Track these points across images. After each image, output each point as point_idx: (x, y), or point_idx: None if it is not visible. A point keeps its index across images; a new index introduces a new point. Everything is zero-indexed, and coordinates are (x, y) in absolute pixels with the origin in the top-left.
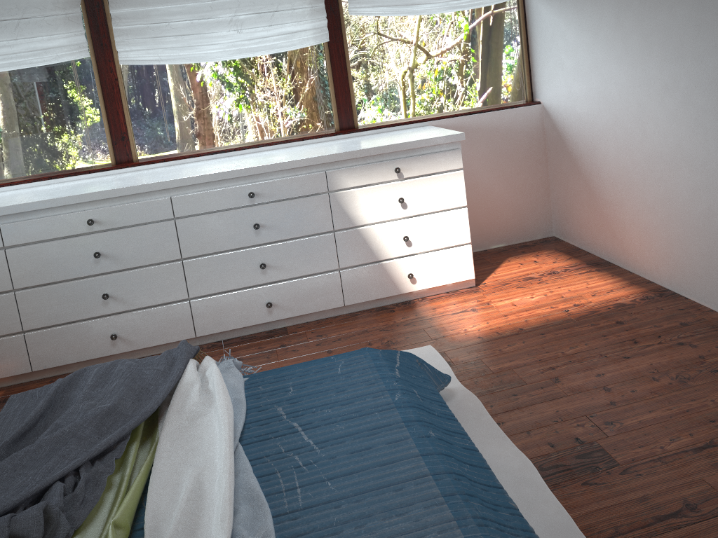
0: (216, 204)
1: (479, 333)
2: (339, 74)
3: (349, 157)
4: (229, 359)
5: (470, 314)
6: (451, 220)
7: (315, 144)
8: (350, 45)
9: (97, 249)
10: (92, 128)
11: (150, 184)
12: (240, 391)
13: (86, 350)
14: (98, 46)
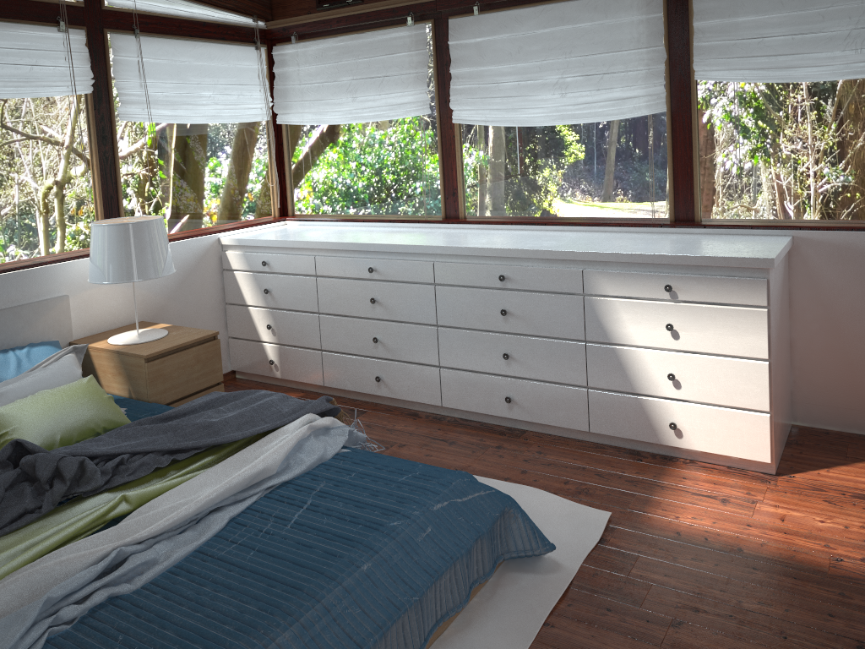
0: (470, 279)
1: (686, 528)
2: (682, 152)
3: (611, 260)
4: (347, 428)
5: (711, 504)
6: (742, 372)
7: (624, 234)
8: (701, 117)
9: (374, 295)
10: (430, 180)
11: (418, 246)
12: (311, 456)
13: (359, 383)
14: (443, 103)
